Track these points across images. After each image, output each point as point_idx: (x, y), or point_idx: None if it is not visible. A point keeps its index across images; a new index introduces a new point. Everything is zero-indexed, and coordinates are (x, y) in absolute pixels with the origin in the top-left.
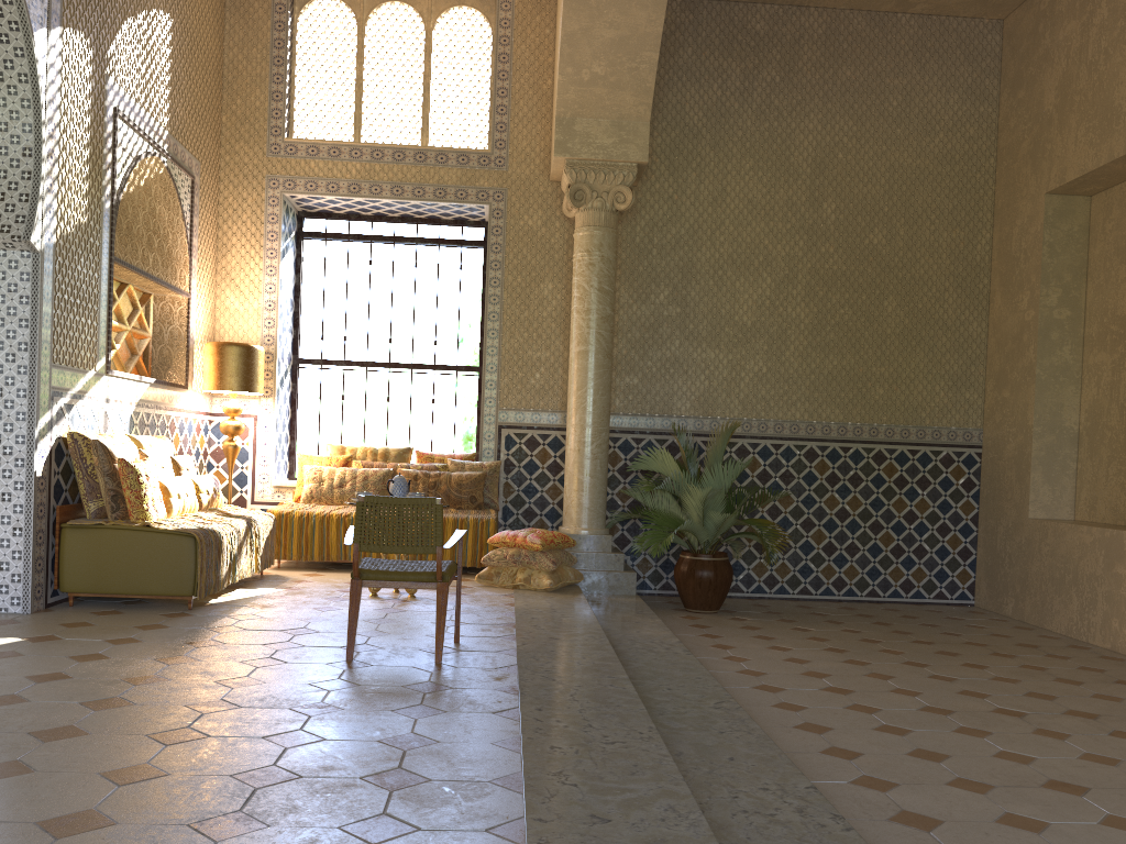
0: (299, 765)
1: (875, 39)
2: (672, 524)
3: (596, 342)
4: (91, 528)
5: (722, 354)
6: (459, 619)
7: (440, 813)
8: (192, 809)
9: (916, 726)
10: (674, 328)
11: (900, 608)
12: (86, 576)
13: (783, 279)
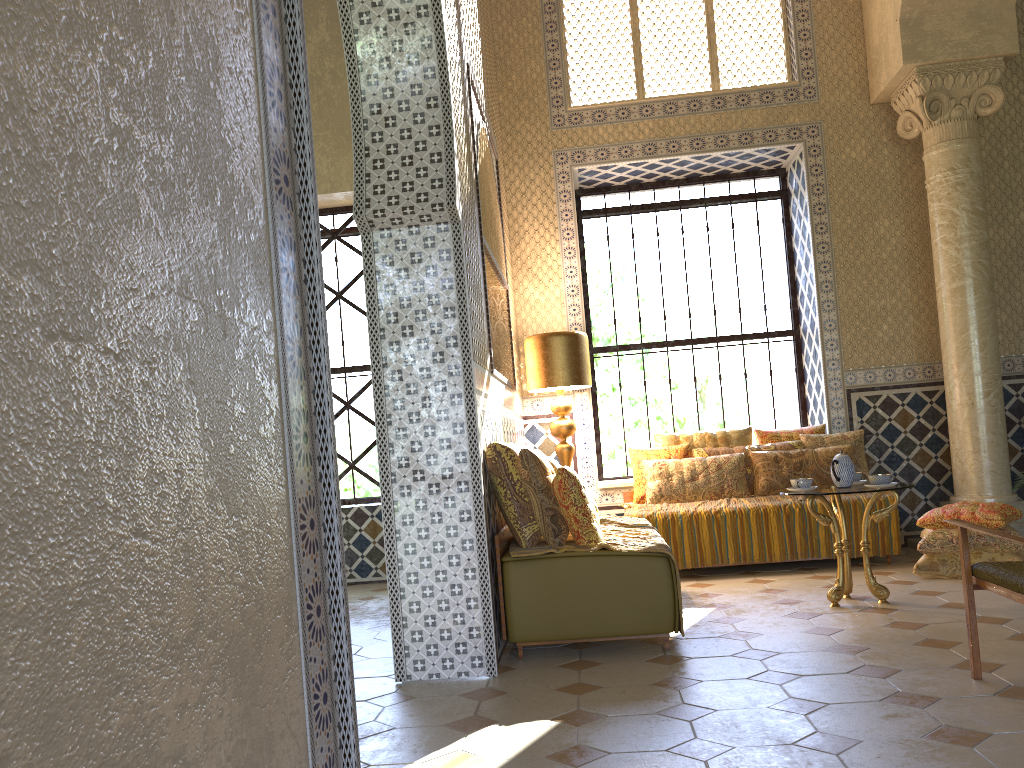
0: None
1: None
2: None
3: (977, 273)
4: (539, 558)
5: None
6: None
7: None
8: None
9: None
10: None
11: None
12: (540, 620)
13: None
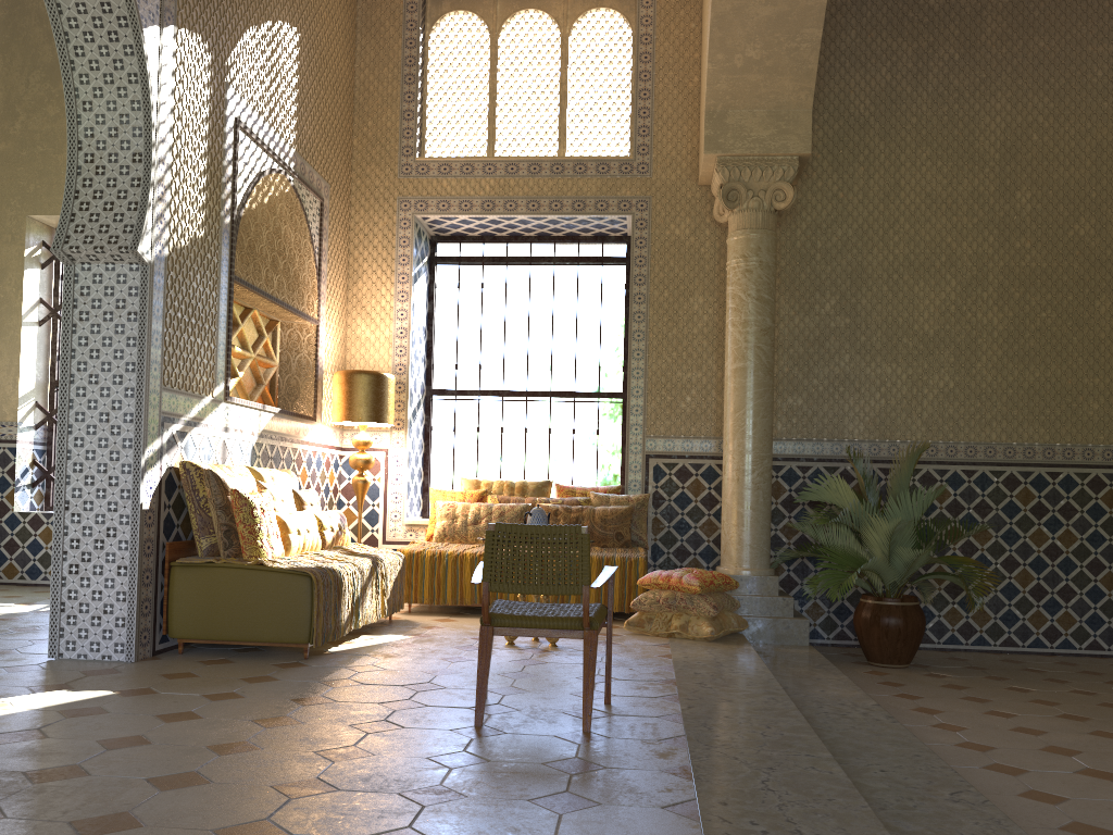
0: None
1: (1073, 2)
2: (852, 563)
3: (755, 357)
4: (201, 566)
5: (901, 368)
6: (609, 675)
7: None
8: None
9: None
10: (843, 340)
11: None
12: (195, 620)
13: (970, 281)
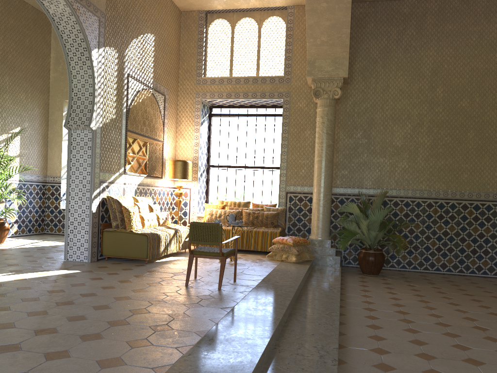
0: (132, 320)
1: (464, 9)
2: (353, 236)
3: (325, 156)
4: (112, 231)
5: (387, 160)
6: (235, 272)
7: (165, 340)
8: (85, 331)
9: (424, 330)
10: (364, 148)
11: (473, 278)
12: (110, 249)
13: (416, 125)
